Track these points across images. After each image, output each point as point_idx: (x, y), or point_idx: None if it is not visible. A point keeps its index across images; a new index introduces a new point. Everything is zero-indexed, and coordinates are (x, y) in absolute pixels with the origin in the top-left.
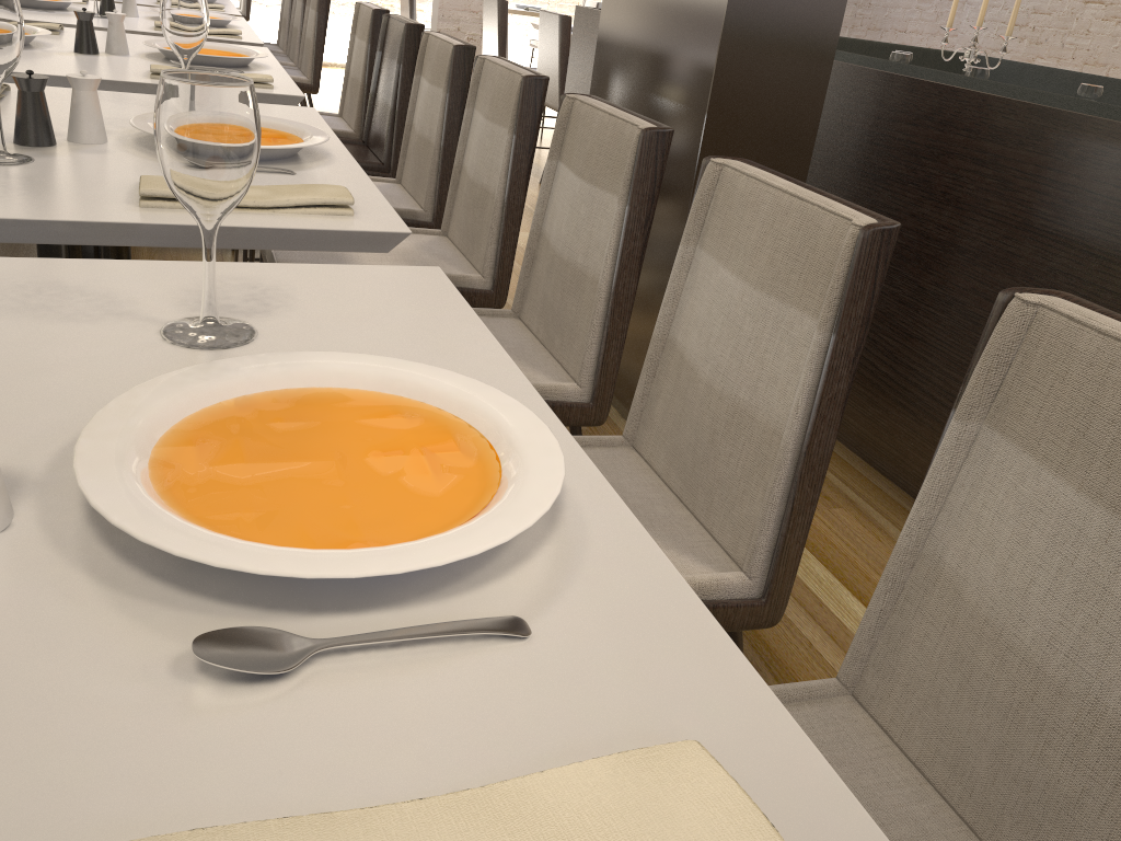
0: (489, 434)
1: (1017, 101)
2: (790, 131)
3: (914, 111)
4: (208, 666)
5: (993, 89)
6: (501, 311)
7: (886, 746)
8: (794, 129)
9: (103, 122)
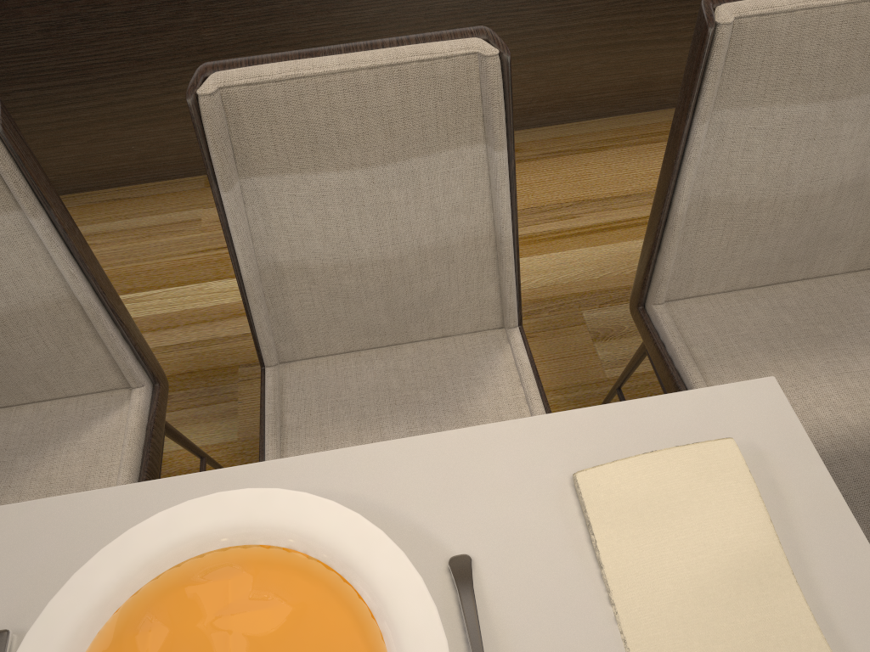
0: (204, 547)
1: None
2: None
3: None
4: None
5: None
6: None
7: (327, 362)
8: None
9: None
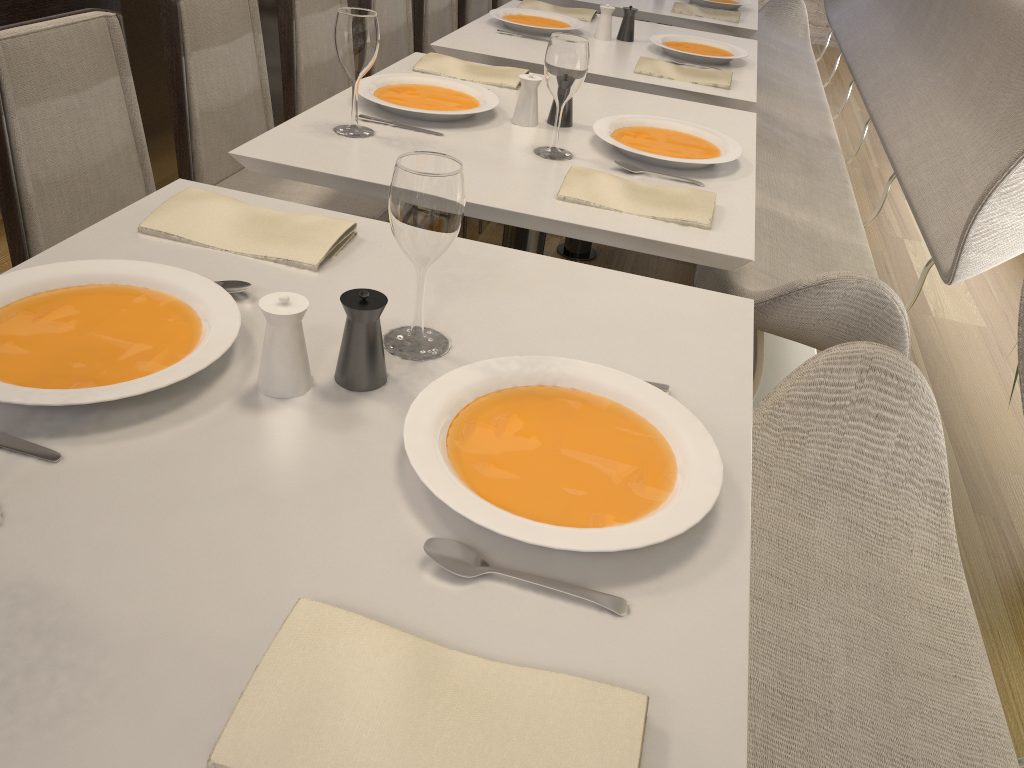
0: None
1: None
2: None
3: None
4: (244, 297)
5: None
6: None
7: None
8: None
9: None
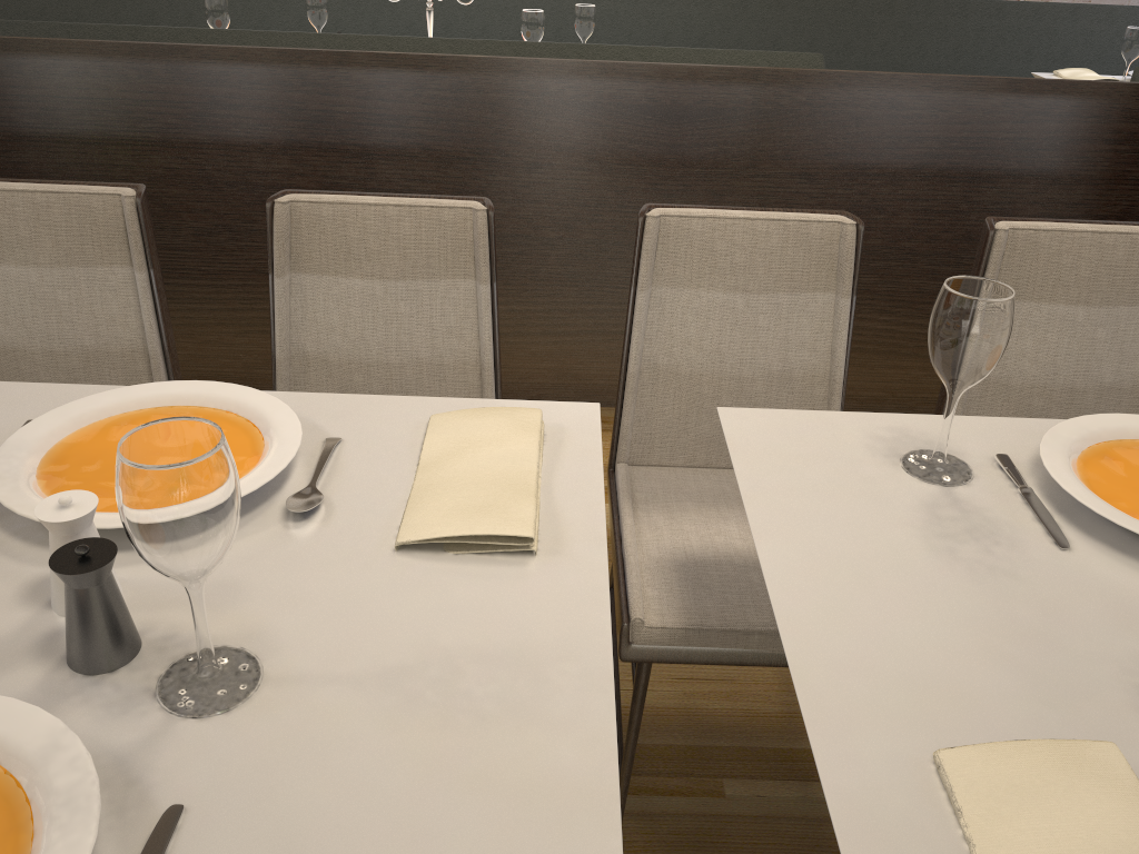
0: (175, 402)
1: None
2: None
3: None
4: (298, 519)
5: None
6: None
7: None
8: None
9: None
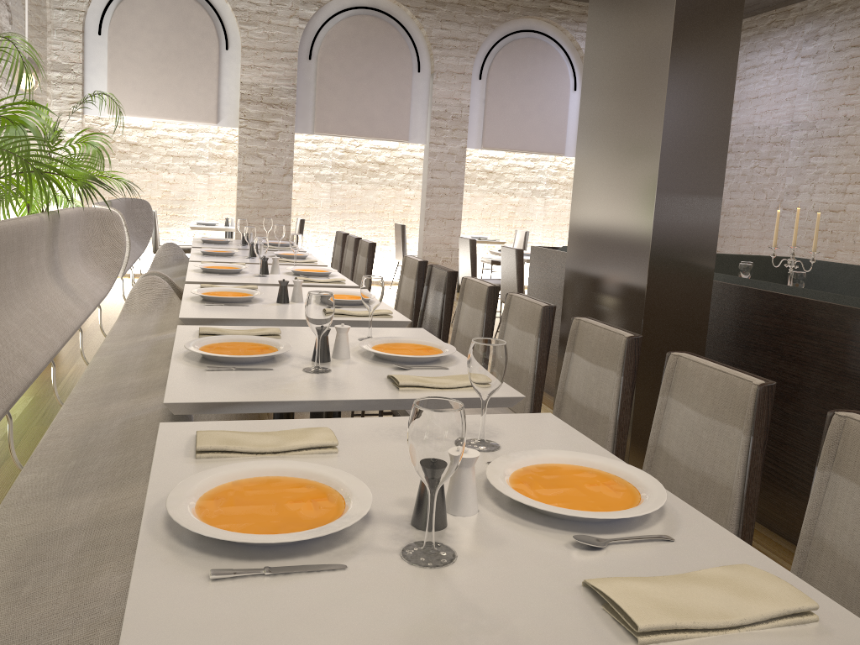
0: (625, 478)
1: (825, 302)
2: (692, 325)
3: (764, 308)
4: (576, 546)
5: (810, 293)
6: None
7: None
8: (694, 323)
9: (349, 347)
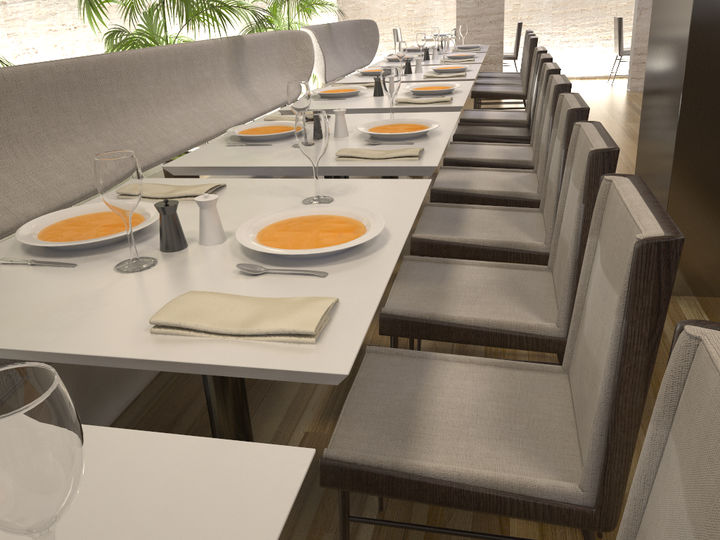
0: (366, 229)
1: None
2: None
3: None
4: (241, 271)
5: None
6: (533, 209)
7: (565, 393)
8: None
9: (346, 128)
